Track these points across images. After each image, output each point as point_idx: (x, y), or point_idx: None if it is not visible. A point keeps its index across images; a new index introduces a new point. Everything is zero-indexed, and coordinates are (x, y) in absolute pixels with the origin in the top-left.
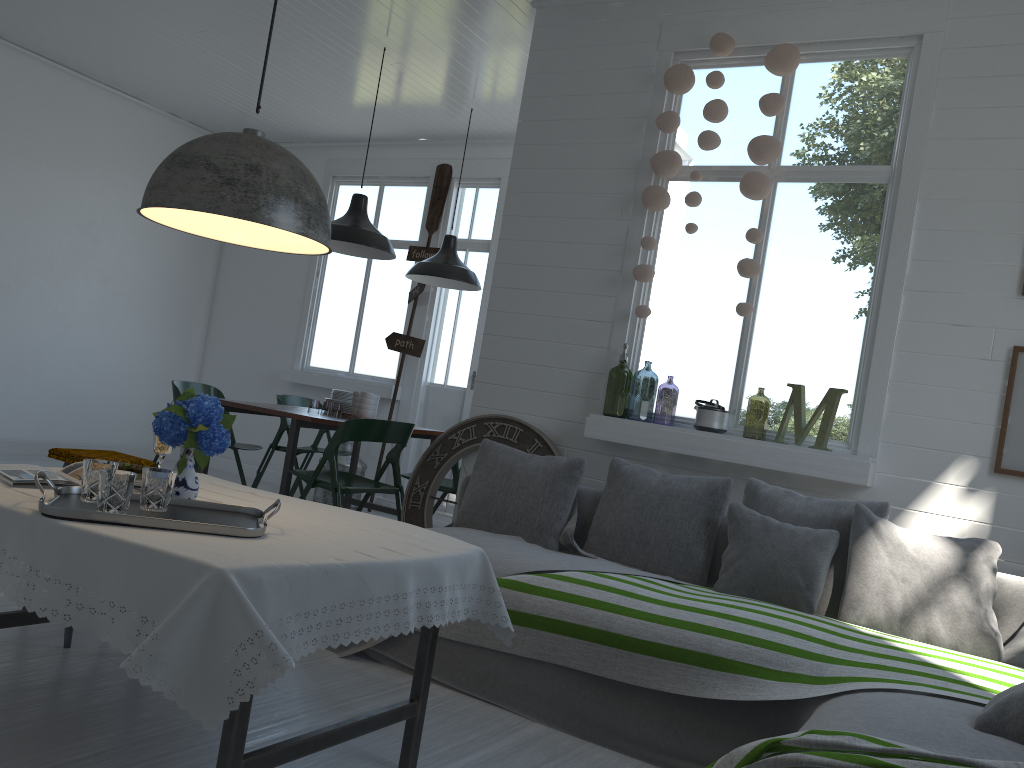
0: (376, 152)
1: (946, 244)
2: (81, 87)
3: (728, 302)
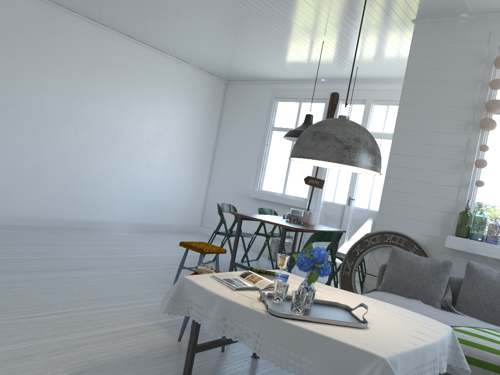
0: (298, 86)
1: None
2: (163, 58)
3: None
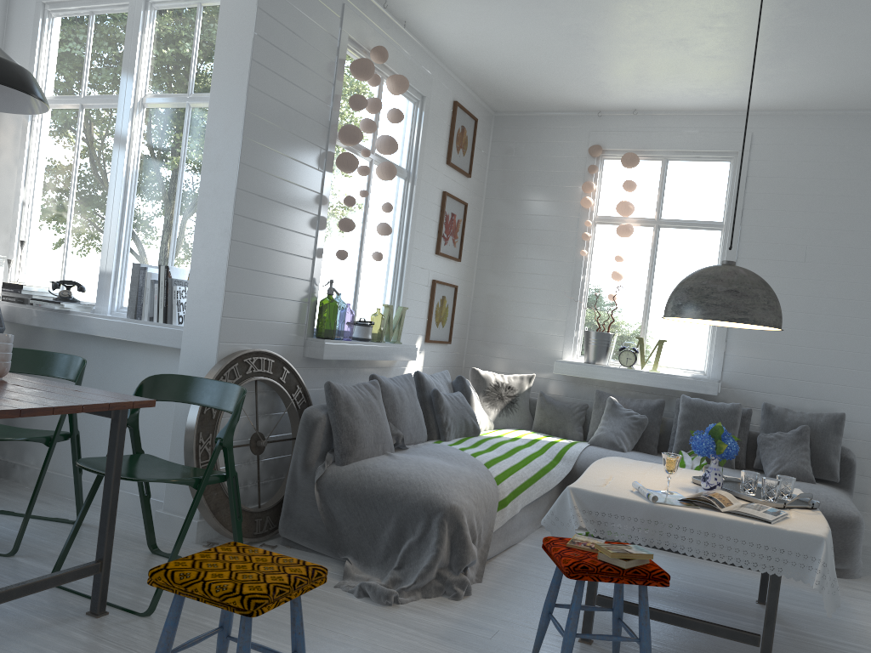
0: None
1: (422, 223)
2: None
3: (353, 245)
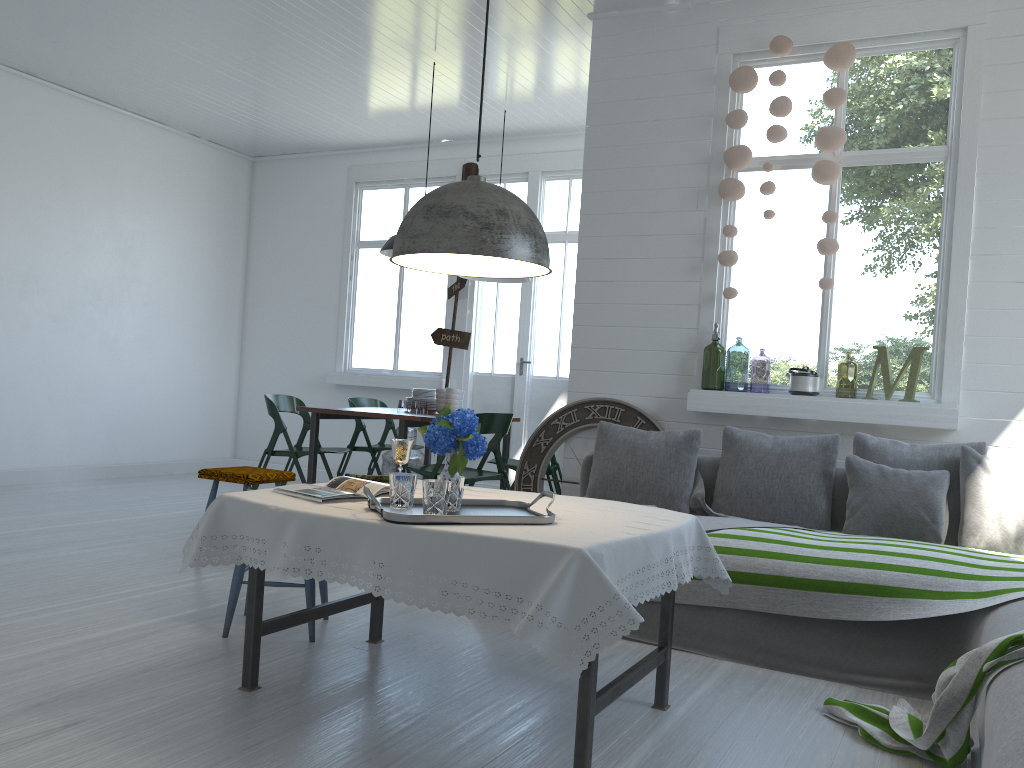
0: (398, 156)
1: (1005, 212)
2: (110, 117)
3: (806, 278)
